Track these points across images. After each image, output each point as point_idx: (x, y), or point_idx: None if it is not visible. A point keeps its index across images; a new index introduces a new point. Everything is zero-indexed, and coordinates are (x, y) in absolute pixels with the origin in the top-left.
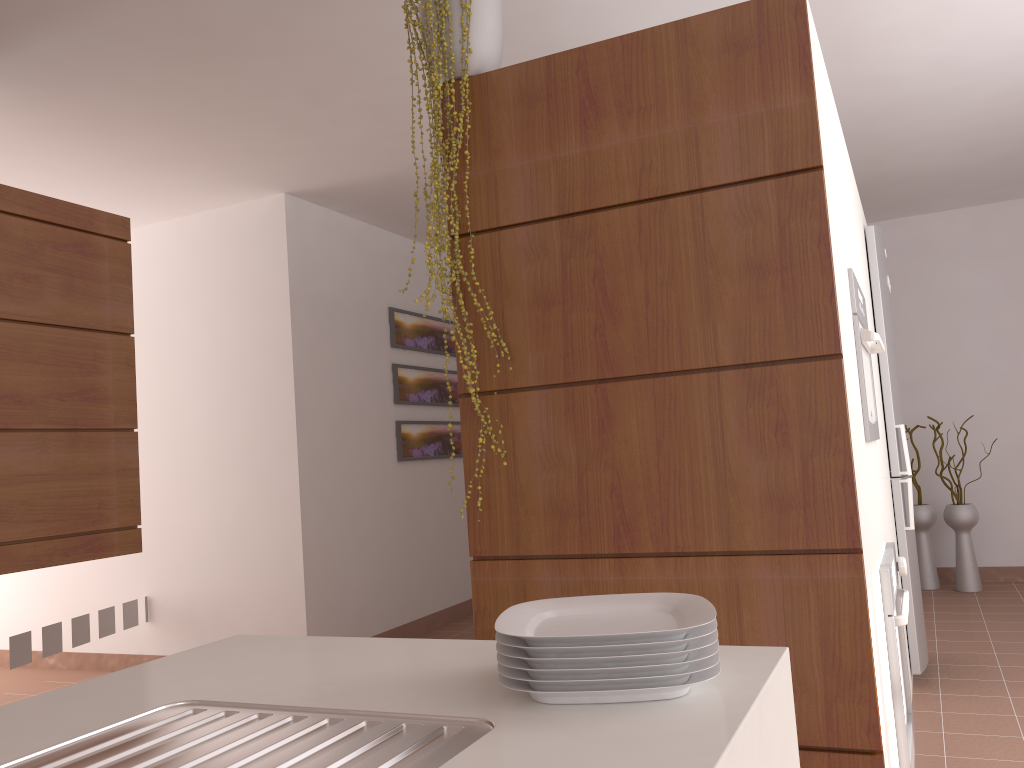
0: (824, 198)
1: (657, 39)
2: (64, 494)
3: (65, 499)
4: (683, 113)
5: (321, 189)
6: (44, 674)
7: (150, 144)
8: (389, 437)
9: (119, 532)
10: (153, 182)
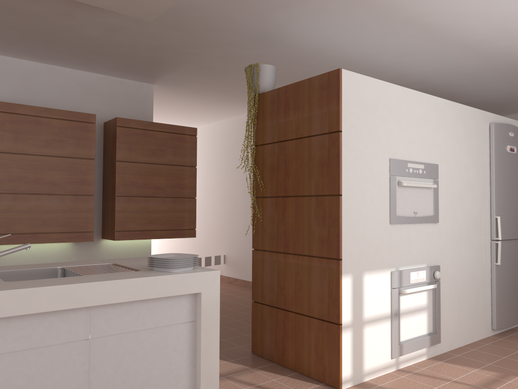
0: (339, 141)
1: (303, 84)
2: (170, 217)
3: (171, 218)
4: (308, 110)
5: None
6: None
7: (215, 96)
8: None
9: (188, 230)
10: (223, 106)
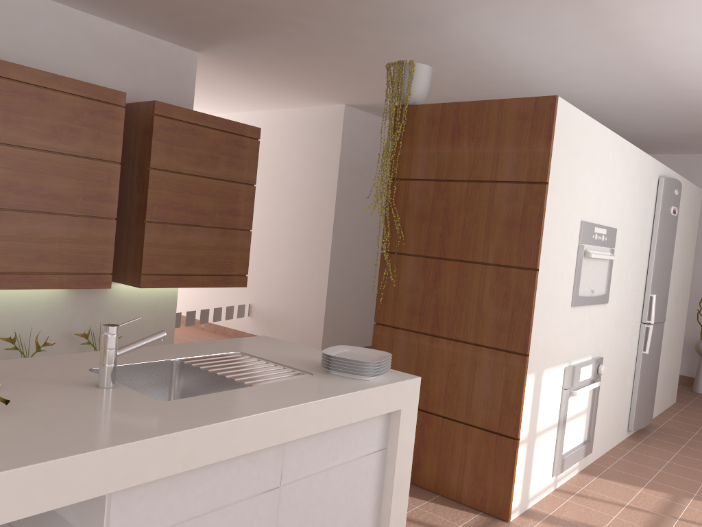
0: (544, 197)
1: (490, 106)
2: (217, 256)
3: (217, 259)
4: (494, 144)
5: (364, 105)
6: (198, 331)
7: (277, 81)
8: None
9: (238, 276)
10: (278, 94)
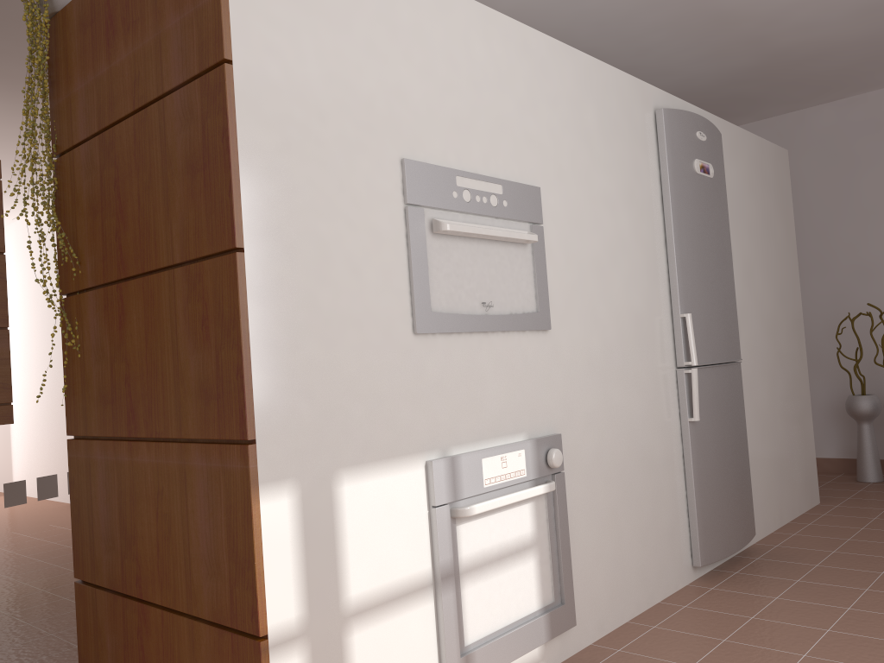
0: (226, 92)
1: None
2: None
3: None
4: (153, 22)
5: None
6: None
7: None
8: None
9: None
10: None
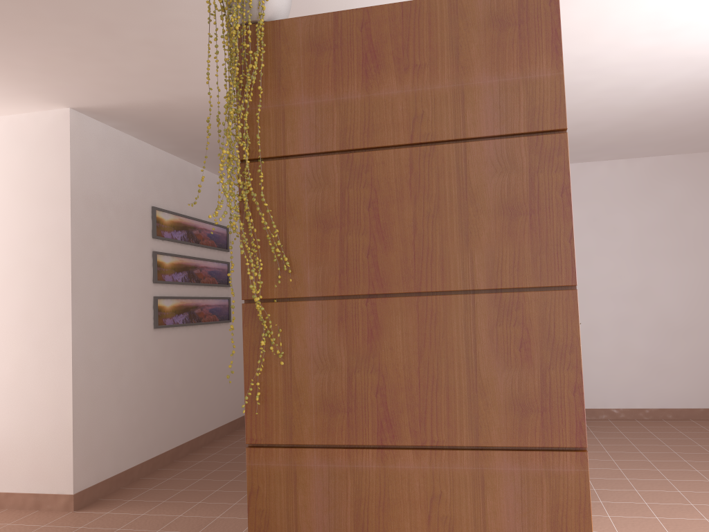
0: (568, 156)
1: (432, 8)
2: None
3: None
4: (452, 73)
5: (102, 108)
6: None
7: None
8: (148, 309)
9: None
10: None
